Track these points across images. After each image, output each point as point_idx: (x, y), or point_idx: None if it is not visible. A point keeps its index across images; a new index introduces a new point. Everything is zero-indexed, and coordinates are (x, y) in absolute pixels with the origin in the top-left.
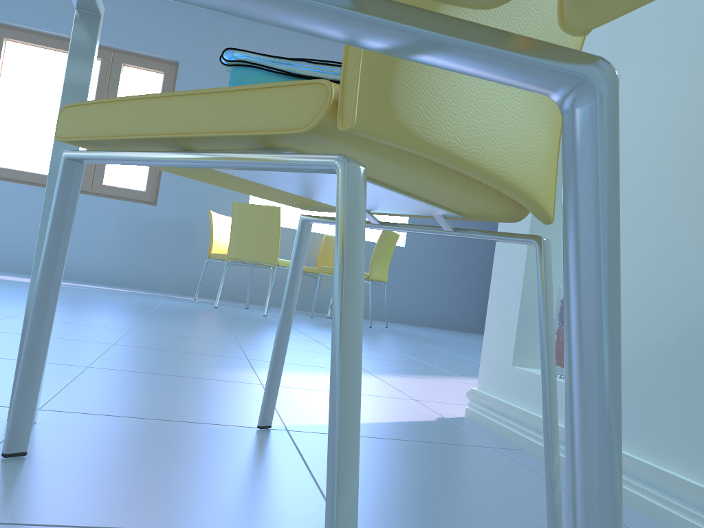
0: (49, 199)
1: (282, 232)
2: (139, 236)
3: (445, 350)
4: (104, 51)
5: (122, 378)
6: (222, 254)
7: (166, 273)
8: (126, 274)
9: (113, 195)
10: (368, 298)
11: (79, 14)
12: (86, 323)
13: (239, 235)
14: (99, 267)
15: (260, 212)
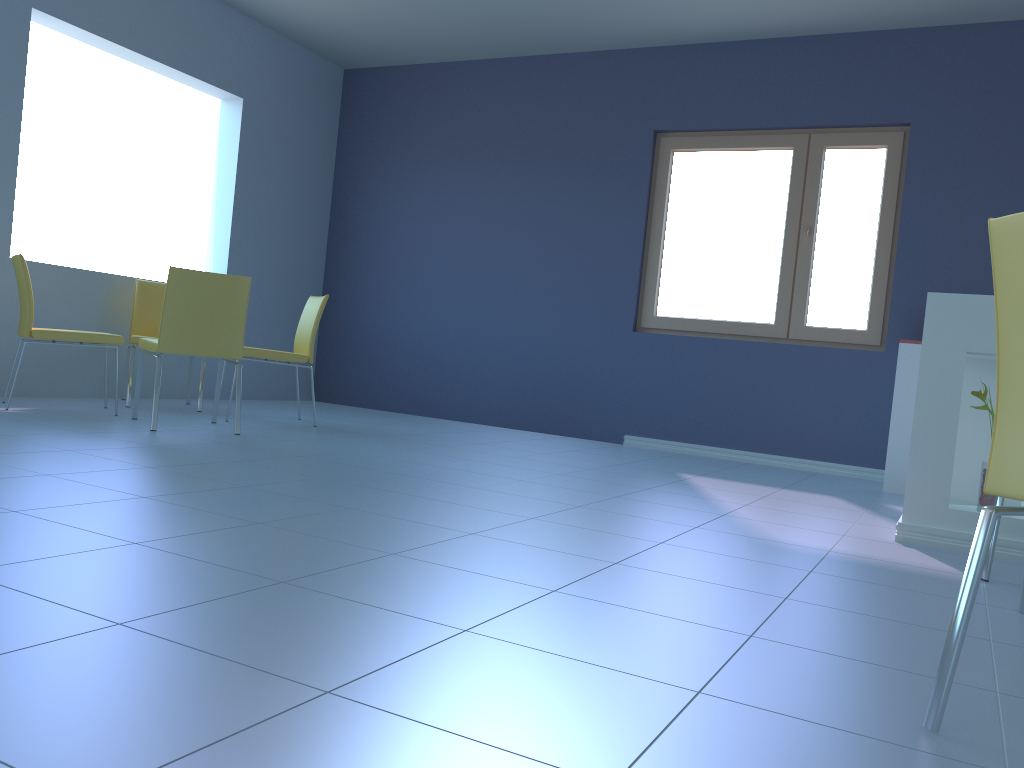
0: None
1: (67, 276)
2: None
3: (514, 456)
4: None
5: (851, 573)
6: (57, 331)
7: None
8: None
9: None
10: (184, 369)
11: None
12: (491, 520)
13: (181, 317)
14: None
15: (222, 284)
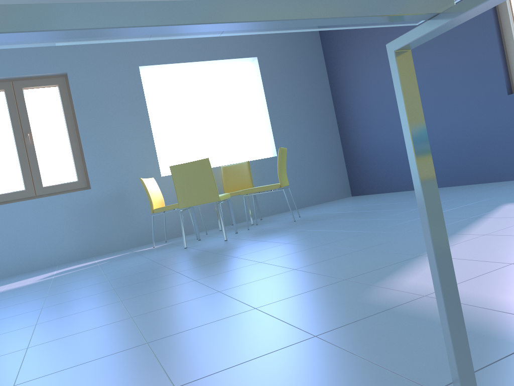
0: (431, 221)
1: None
2: (86, 216)
3: (379, 218)
4: (4, 83)
5: (362, 334)
6: (162, 207)
7: (118, 236)
8: (88, 248)
9: (55, 192)
10: (265, 201)
11: (398, 55)
12: (181, 299)
13: (183, 189)
14: (65, 250)
15: (194, 166)
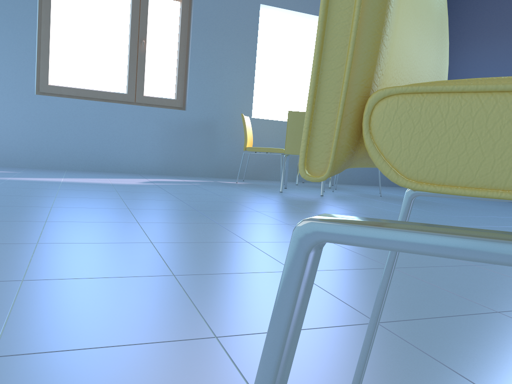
0: None
1: (277, 124)
2: (176, 135)
3: (488, 216)
4: None
5: None
6: (256, 147)
7: (198, 162)
8: (169, 165)
9: (152, 104)
10: None
11: None
12: None
13: (294, 136)
14: (149, 162)
15: None
